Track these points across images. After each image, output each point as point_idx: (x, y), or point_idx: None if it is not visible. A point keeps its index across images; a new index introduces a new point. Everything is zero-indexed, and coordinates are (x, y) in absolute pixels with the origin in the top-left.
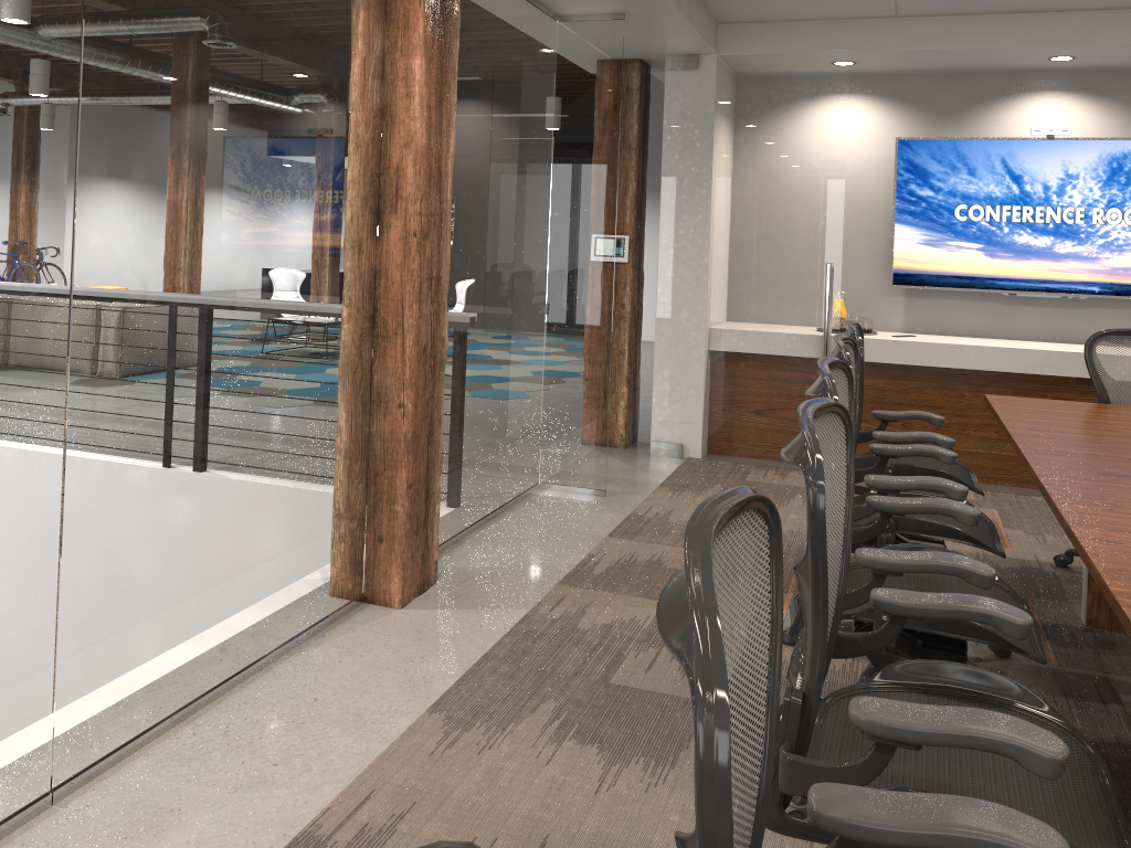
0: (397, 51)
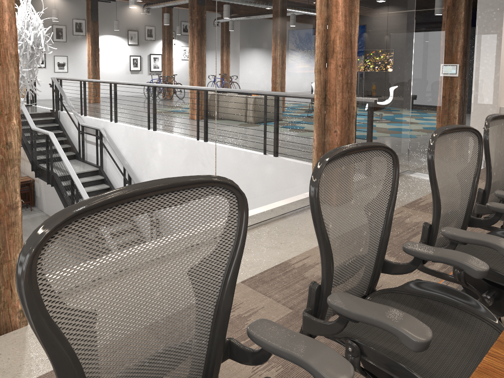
0: None
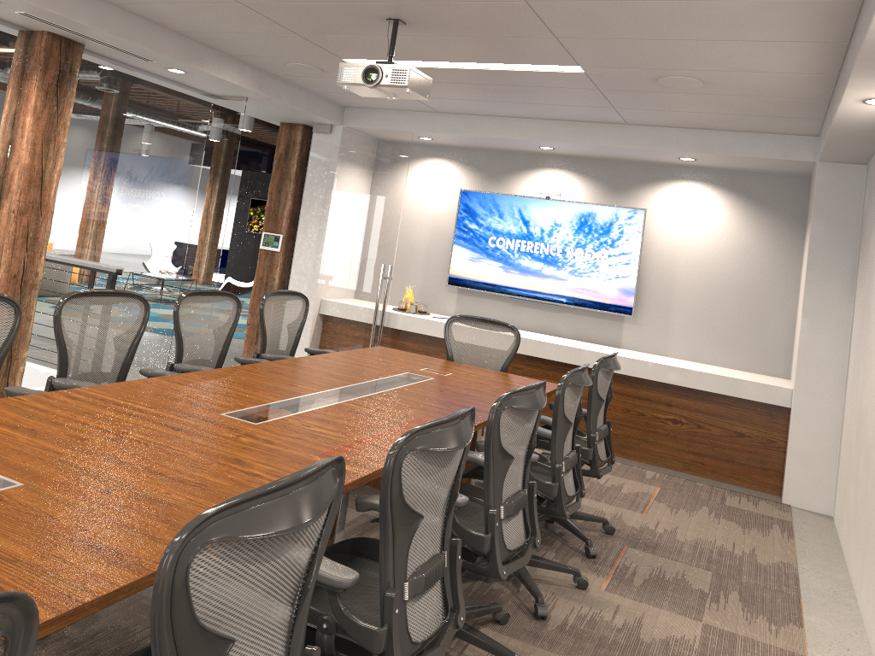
0: (21, 112)
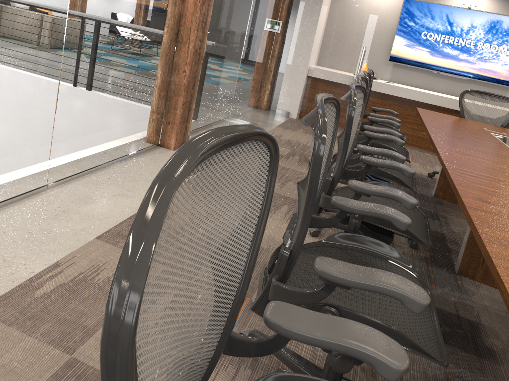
0: None
